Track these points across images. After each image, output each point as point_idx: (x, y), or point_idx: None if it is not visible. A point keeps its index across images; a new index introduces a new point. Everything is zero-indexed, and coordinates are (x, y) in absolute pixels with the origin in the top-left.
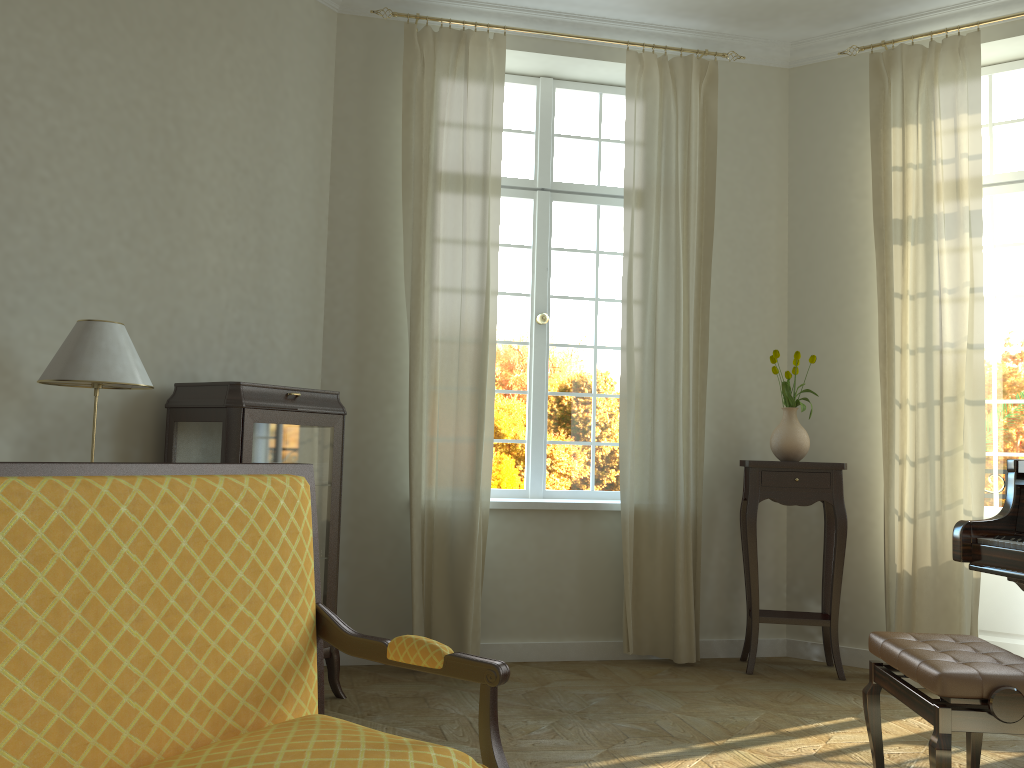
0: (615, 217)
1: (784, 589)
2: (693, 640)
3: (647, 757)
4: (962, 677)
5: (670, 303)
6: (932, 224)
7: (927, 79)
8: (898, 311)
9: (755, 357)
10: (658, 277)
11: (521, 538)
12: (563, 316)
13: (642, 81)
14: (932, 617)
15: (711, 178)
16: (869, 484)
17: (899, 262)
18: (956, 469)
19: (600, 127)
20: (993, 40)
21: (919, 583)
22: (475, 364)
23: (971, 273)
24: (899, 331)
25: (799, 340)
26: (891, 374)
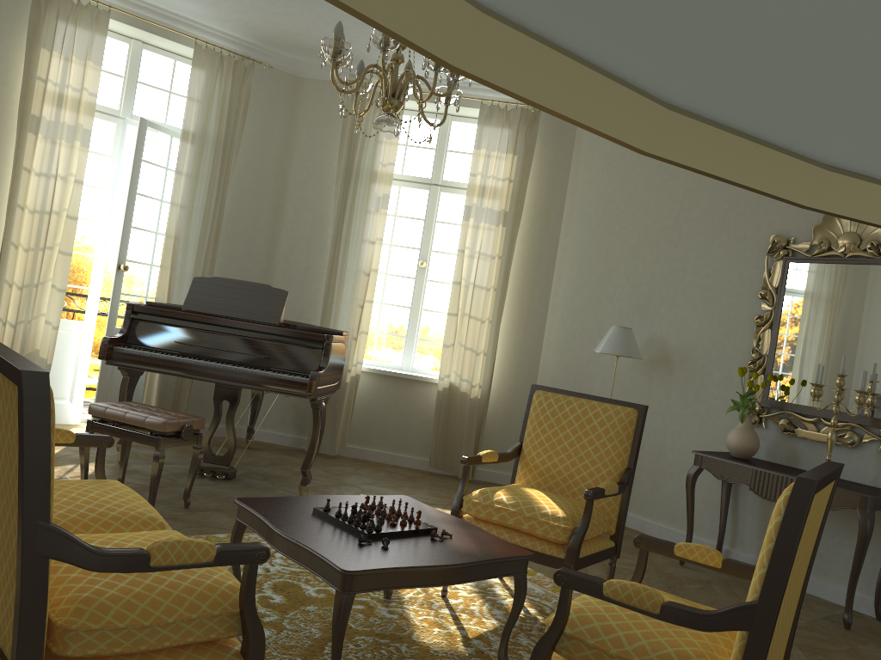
0: None
1: None
2: None
3: None
4: (173, 422)
5: None
6: (58, 128)
7: (73, 26)
8: (25, 181)
9: None
10: None
11: None
12: None
13: None
14: None
15: None
16: None
17: (32, 146)
18: (43, 294)
19: None
20: (111, 18)
21: None
22: None
23: (78, 170)
24: (24, 195)
25: None
26: (10, 223)
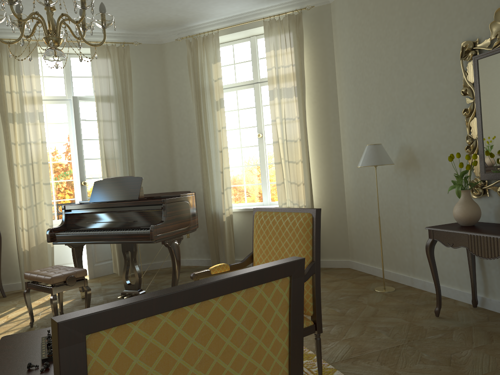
0: None
1: None
2: None
3: None
4: (58, 276)
5: None
6: (25, 116)
7: (18, 58)
8: (14, 150)
9: None
10: None
11: None
12: None
13: None
14: (38, 264)
15: None
16: (7, 219)
17: (13, 130)
18: (42, 208)
19: None
20: (42, 46)
21: (32, 253)
22: None
23: (41, 136)
24: (15, 158)
25: None
26: (13, 174)
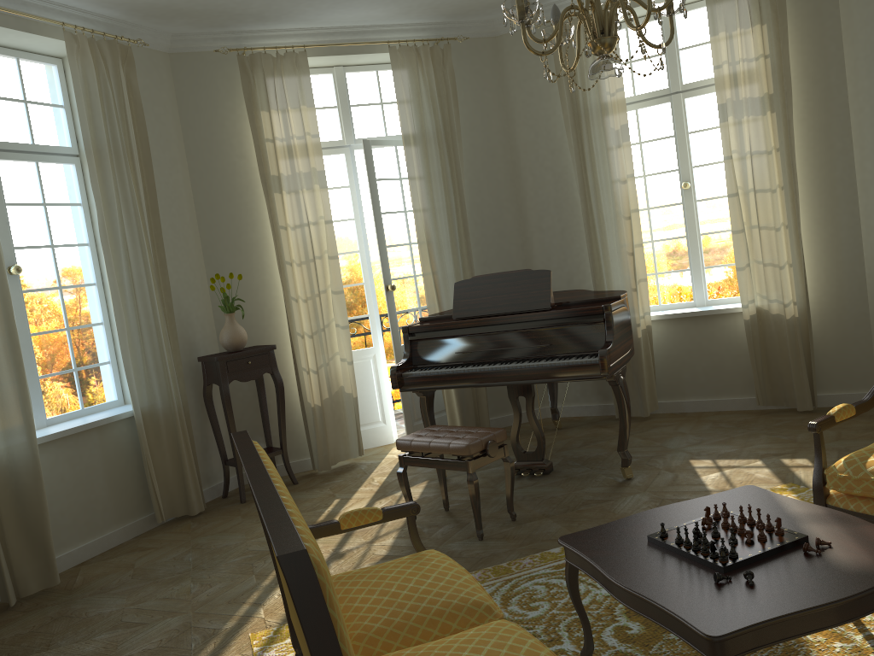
0: (53, 172)
1: None
2: (201, 495)
3: None
4: (476, 443)
5: (137, 246)
6: (297, 179)
7: (279, 80)
8: (285, 238)
9: (188, 279)
10: (125, 226)
11: (56, 464)
12: (28, 264)
13: (79, 59)
14: (333, 428)
15: (145, 143)
16: (278, 355)
17: (281, 205)
18: (331, 334)
19: (24, 90)
20: (308, 56)
21: (324, 409)
22: (3, 323)
23: (324, 211)
24: (288, 251)
25: (213, 262)
26: (285, 280)
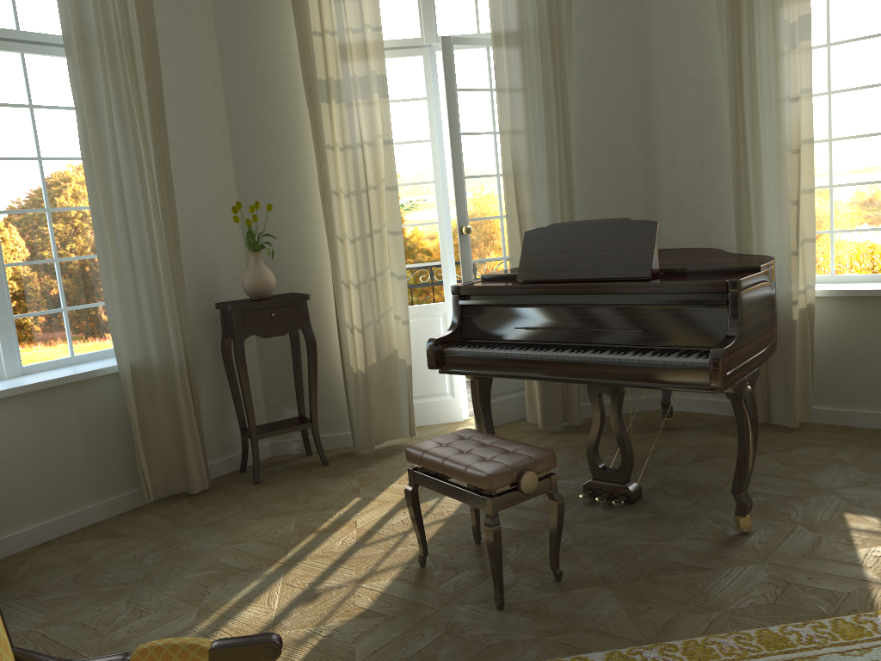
0: (44, 67)
1: (263, 403)
2: (204, 470)
3: (239, 600)
4: (502, 473)
5: (133, 163)
6: (350, 85)
7: None
8: (331, 161)
9: (212, 206)
10: (116, 137)
11: (15, 425)
12: (5, 180)
13: None
14: (381, 400)
15: (152, 32)
16: (321, 305)
17: (328, 118)
18: (385, 285)
19: None
20: None
21: (370, 377)
22: None
23: (383, 128)
24: (334, 178)
25: (247, 187)
26: (330, 214)
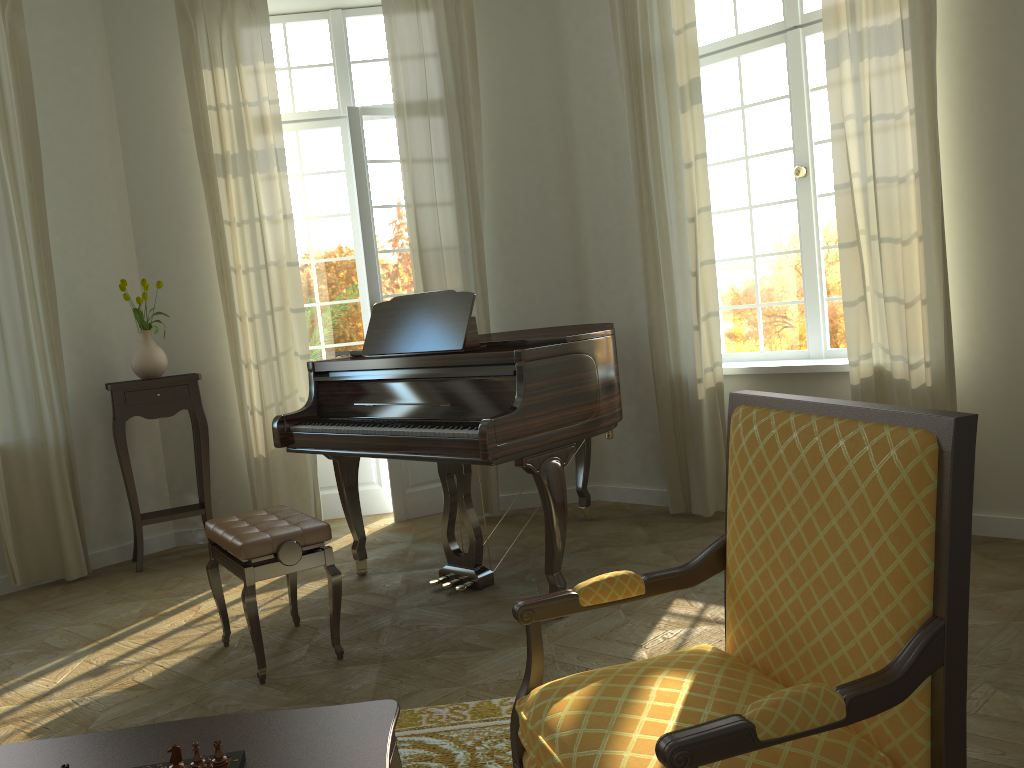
0: None
1: (166, 489)
2: (82, 556)
3: (32, 674)
4: (258, 542)
5: (6, 241)
6: (247, 159)
7: (227, 27)
8: (229, 236)
9: (108, 284)
10: None
11: None
12: None
13: None
14: (286, 486)
15: (32, 111)
16: (226, 387)
17: (225, 193)
18: (291, 365)
19: None
20: None
21: (273, 462)
22: None
23: (283, 202)
24: (232, 254)
25: (149, 265)
26: (231, 291)
